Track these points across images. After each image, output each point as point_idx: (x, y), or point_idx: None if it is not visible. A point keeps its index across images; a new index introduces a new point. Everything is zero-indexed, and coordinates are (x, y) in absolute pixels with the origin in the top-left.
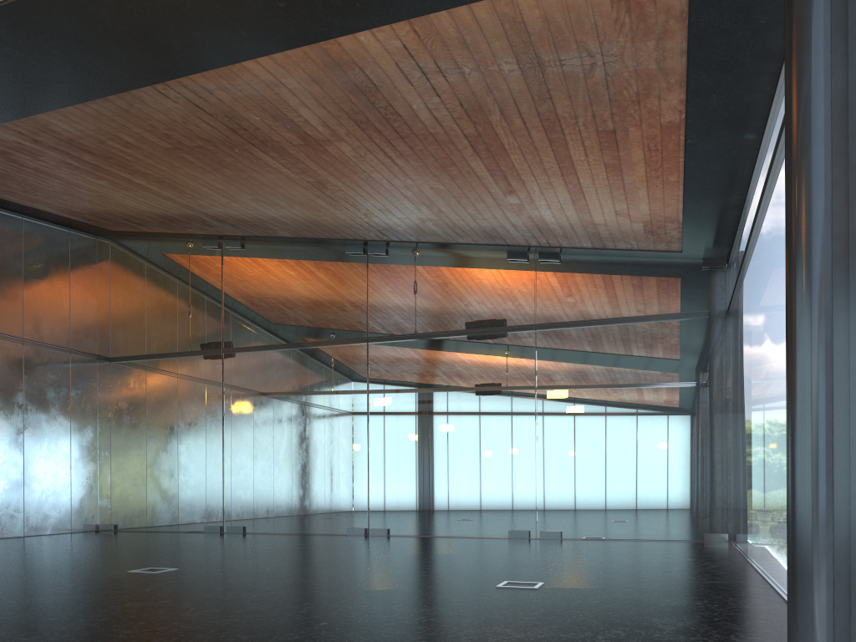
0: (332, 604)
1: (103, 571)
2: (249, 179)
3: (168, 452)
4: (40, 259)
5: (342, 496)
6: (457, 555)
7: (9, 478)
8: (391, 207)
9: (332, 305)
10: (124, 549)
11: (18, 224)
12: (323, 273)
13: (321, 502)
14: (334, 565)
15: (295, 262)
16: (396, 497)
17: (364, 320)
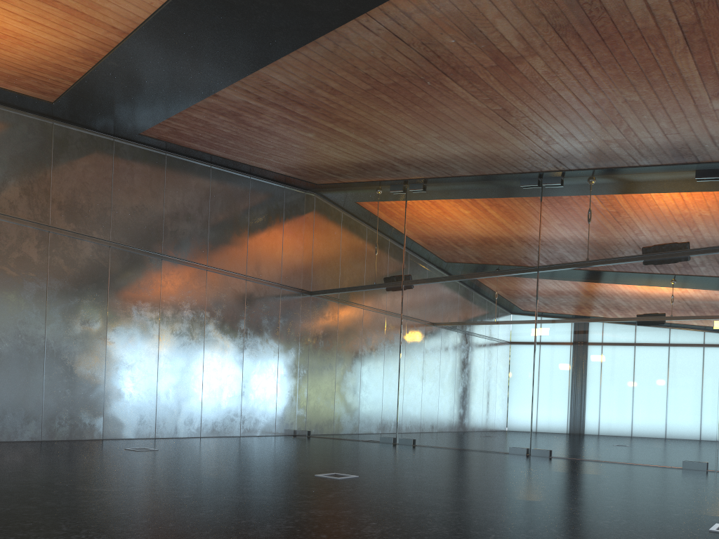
0: (519, 534)
1: (294, 473)
2: (437, 114)
3: (353, 371)
4: (261, 211)
5: (505, 417)
6: (635, 484)
7: (231, 389)
8: (575, 130)
9: (504, 237)
10: (313, 453)
11: (247, 182)
12: (497, 207)
13: (485, 421)
14: (506, 485)
15: (471, 199)
16: (560, 420)
17: (536, 249)
